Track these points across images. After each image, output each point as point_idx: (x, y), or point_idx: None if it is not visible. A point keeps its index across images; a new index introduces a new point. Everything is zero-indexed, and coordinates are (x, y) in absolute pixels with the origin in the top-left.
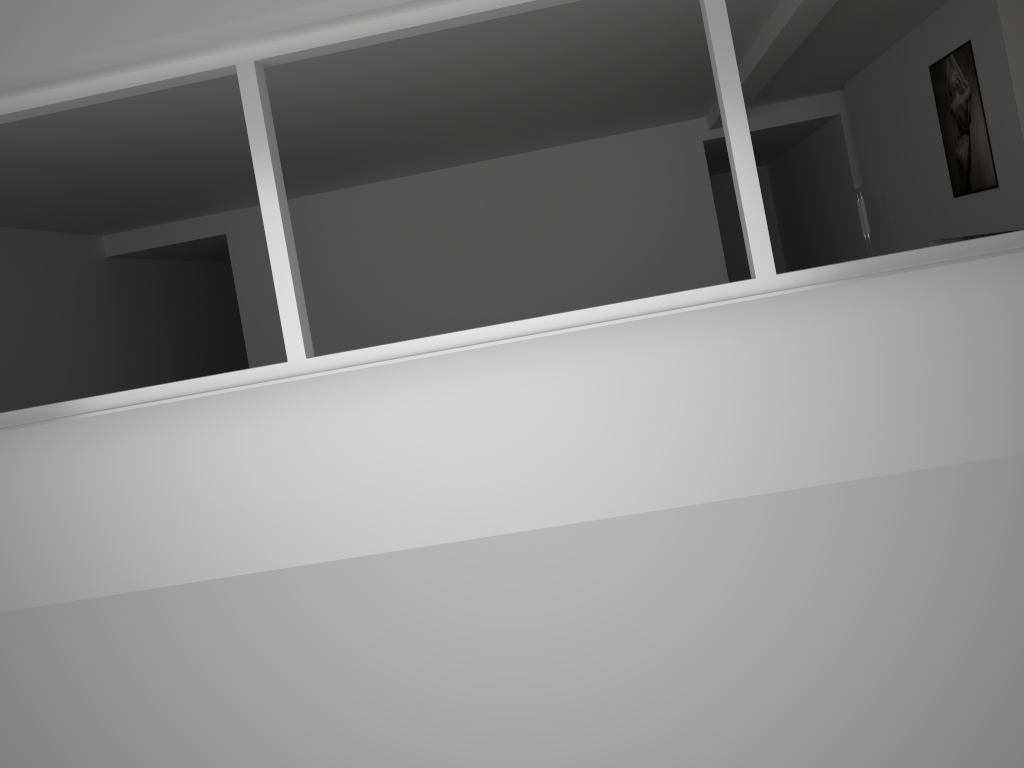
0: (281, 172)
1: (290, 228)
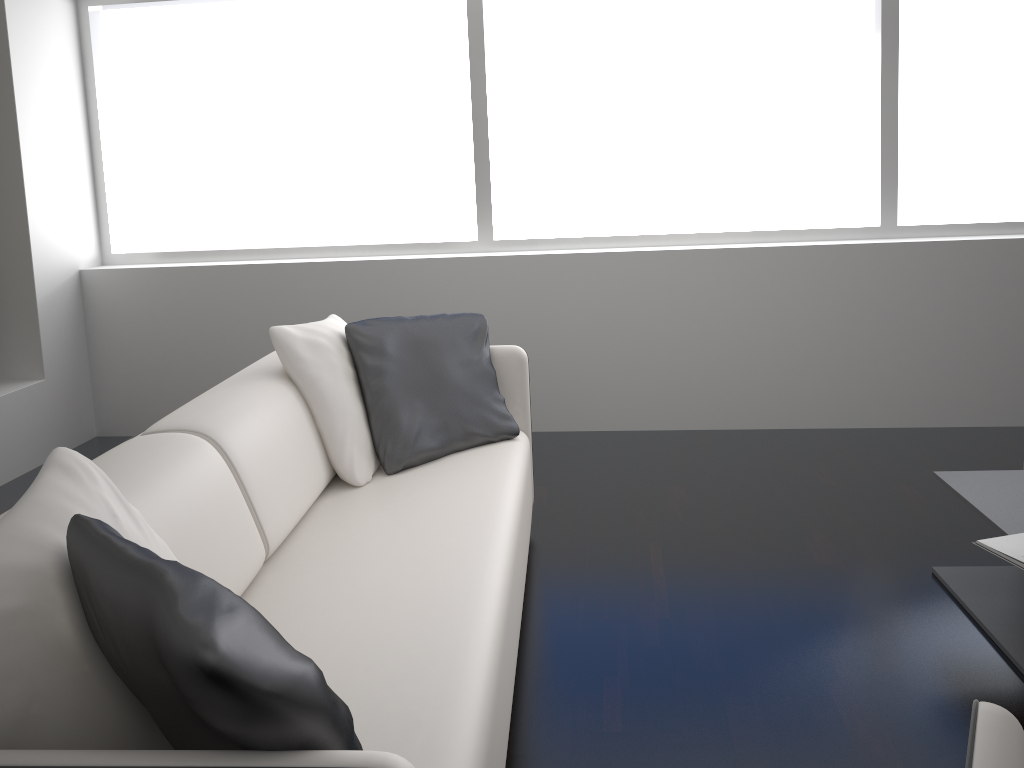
0: (880, 54)
1: (879, 108)
